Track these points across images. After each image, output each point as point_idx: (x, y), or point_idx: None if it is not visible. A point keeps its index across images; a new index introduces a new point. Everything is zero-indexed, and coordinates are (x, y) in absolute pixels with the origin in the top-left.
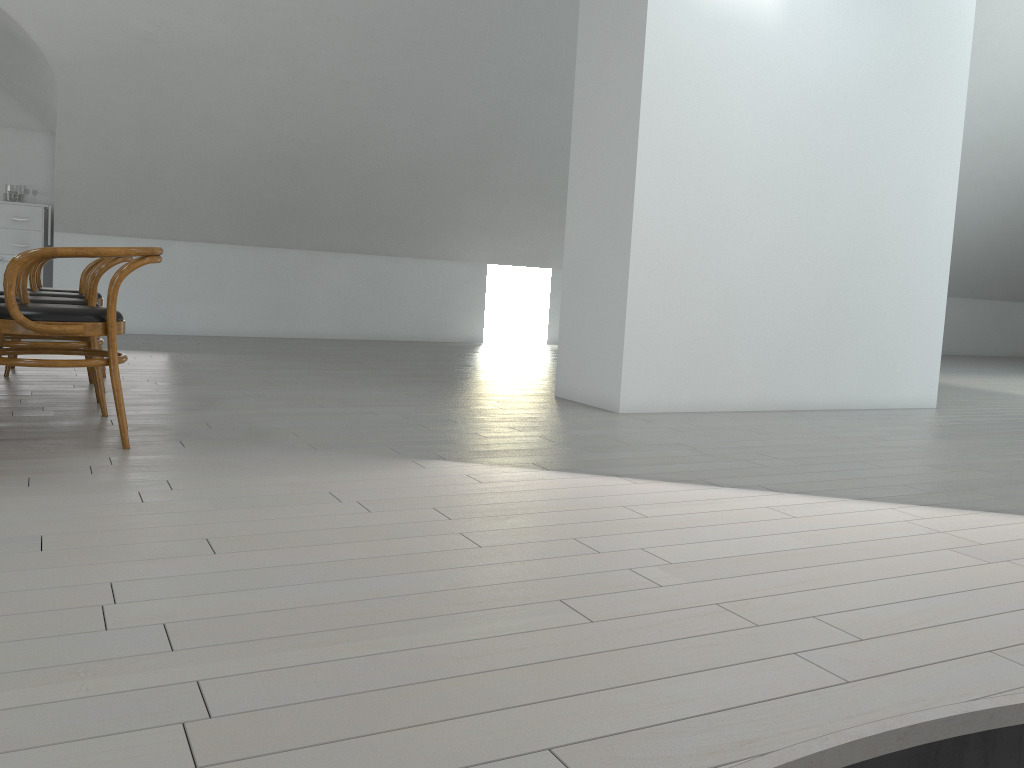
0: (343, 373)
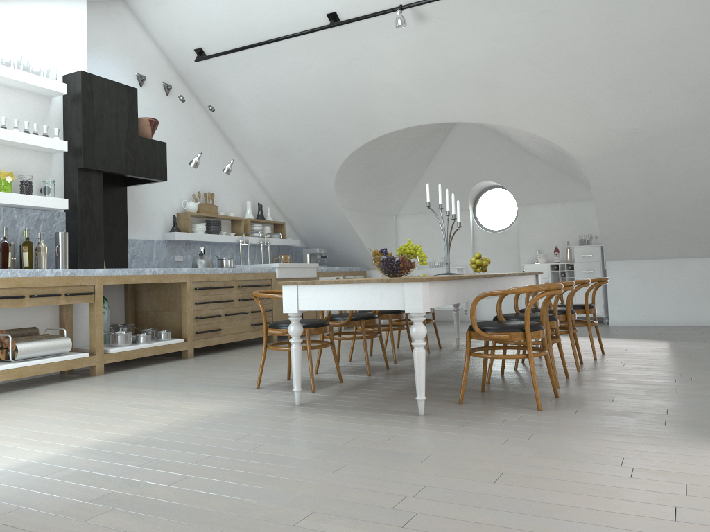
0: None
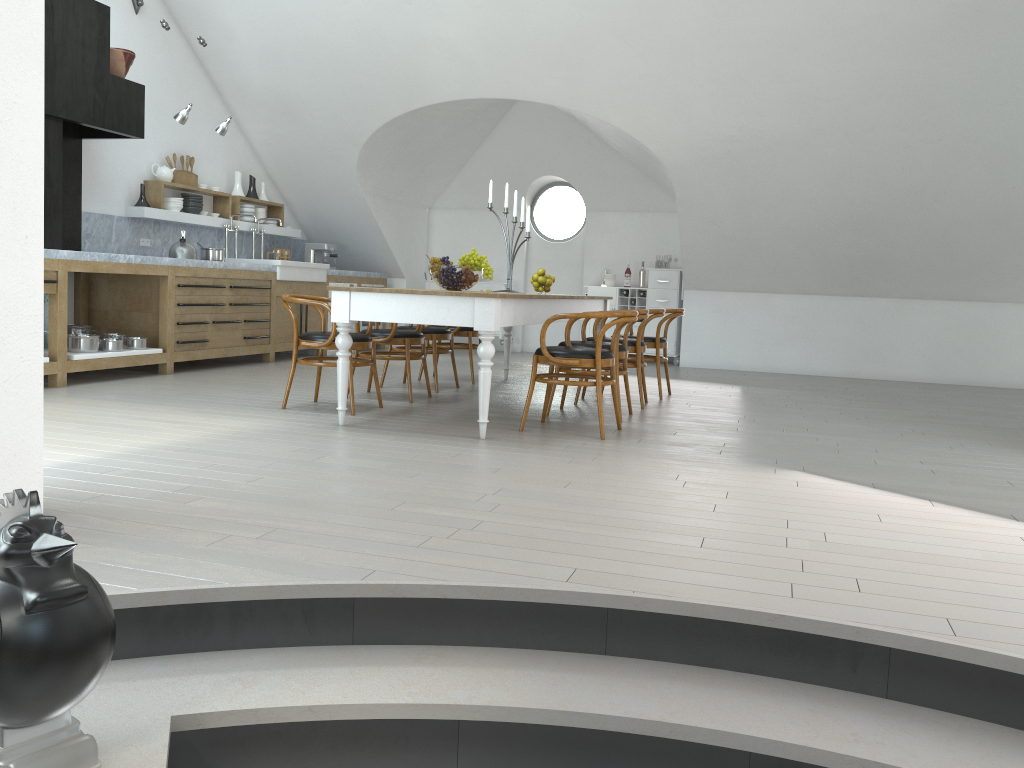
0: (859, 410)
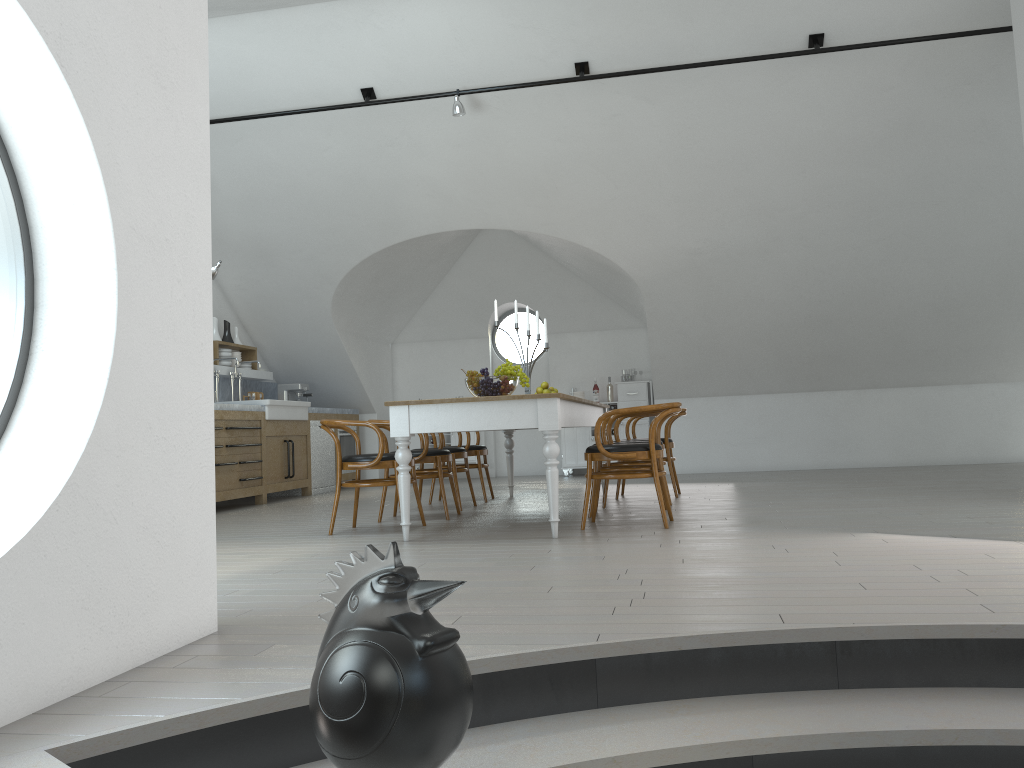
0: (864, 489)
